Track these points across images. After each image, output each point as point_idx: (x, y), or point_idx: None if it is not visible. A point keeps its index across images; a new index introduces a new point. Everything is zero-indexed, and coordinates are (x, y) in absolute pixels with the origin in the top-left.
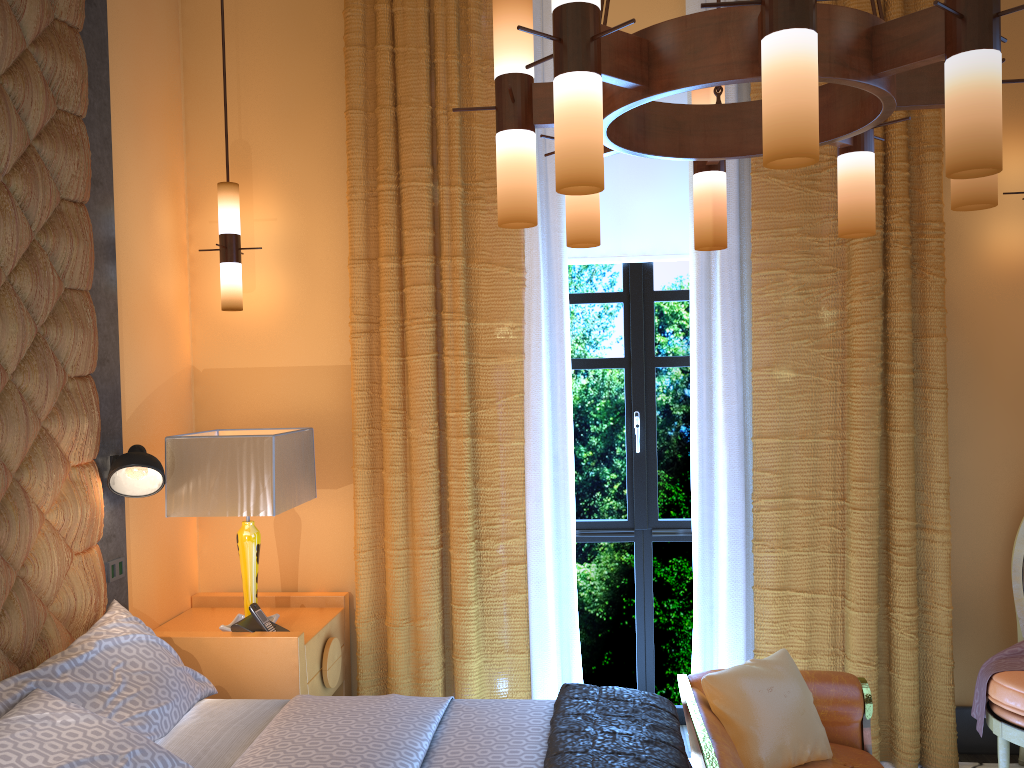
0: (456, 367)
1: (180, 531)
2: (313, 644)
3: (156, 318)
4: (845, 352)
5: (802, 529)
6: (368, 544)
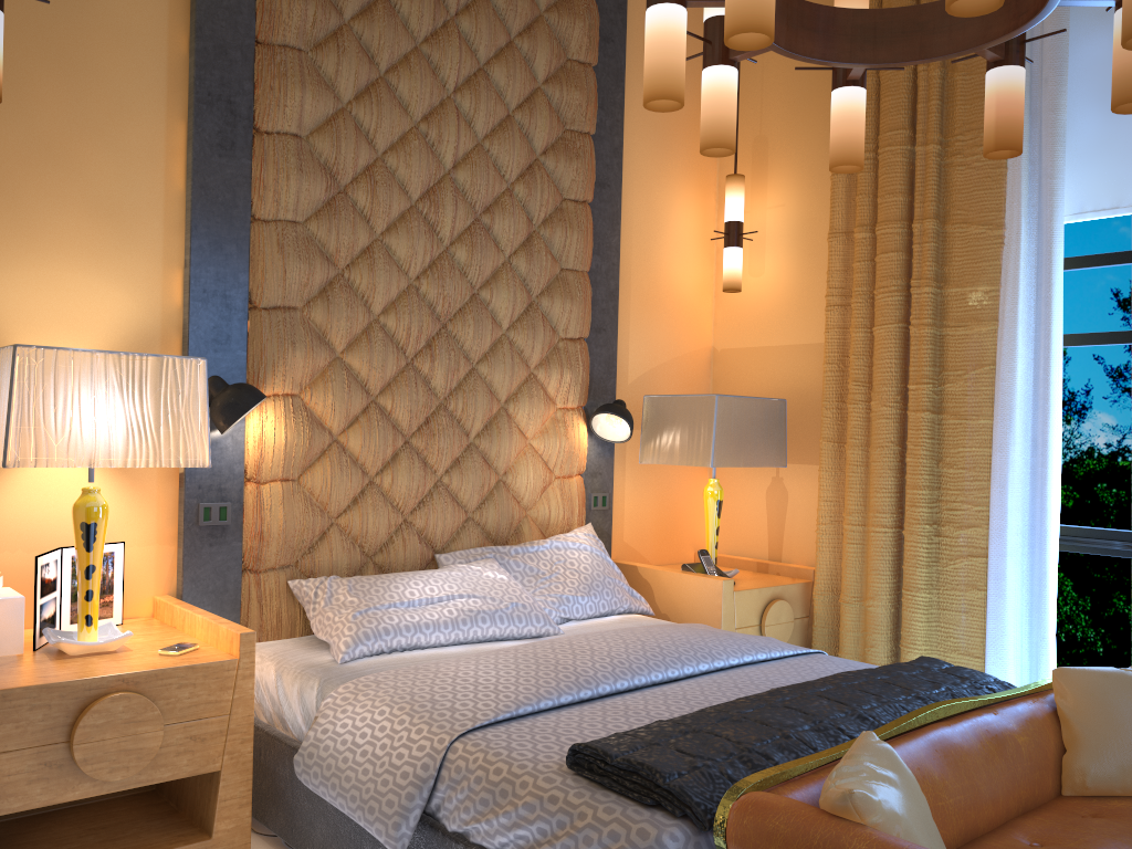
0: (919, 337)
1: (685, 491)
2: (749, 596)
3: (670, 301)
4: None
5: None
6: (828, 517)
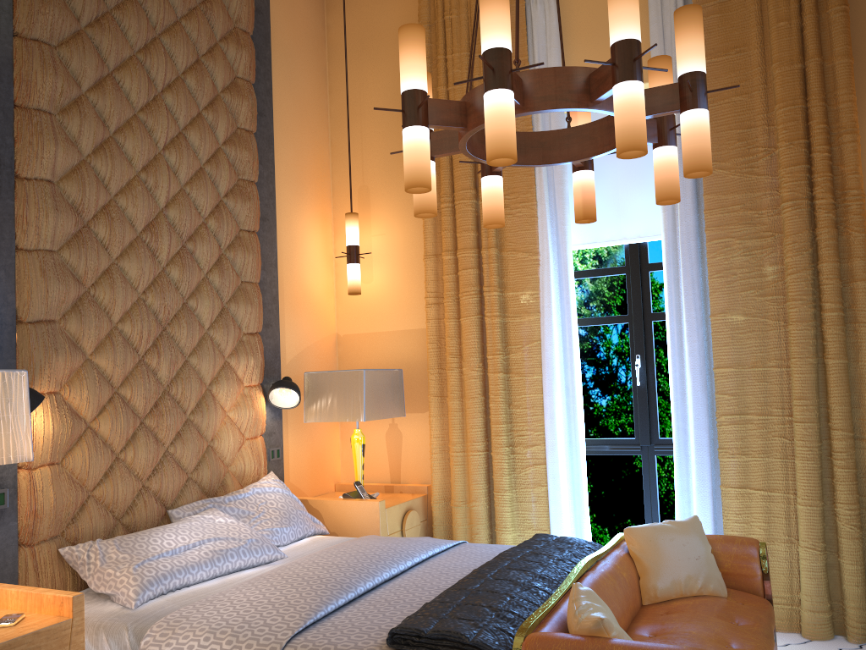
0: (492, 324)
1: (326, 439)
2: (394, 510)
3: (309, 301)
4: (786, 298)
5: (757, 440)
6: (438, 448)
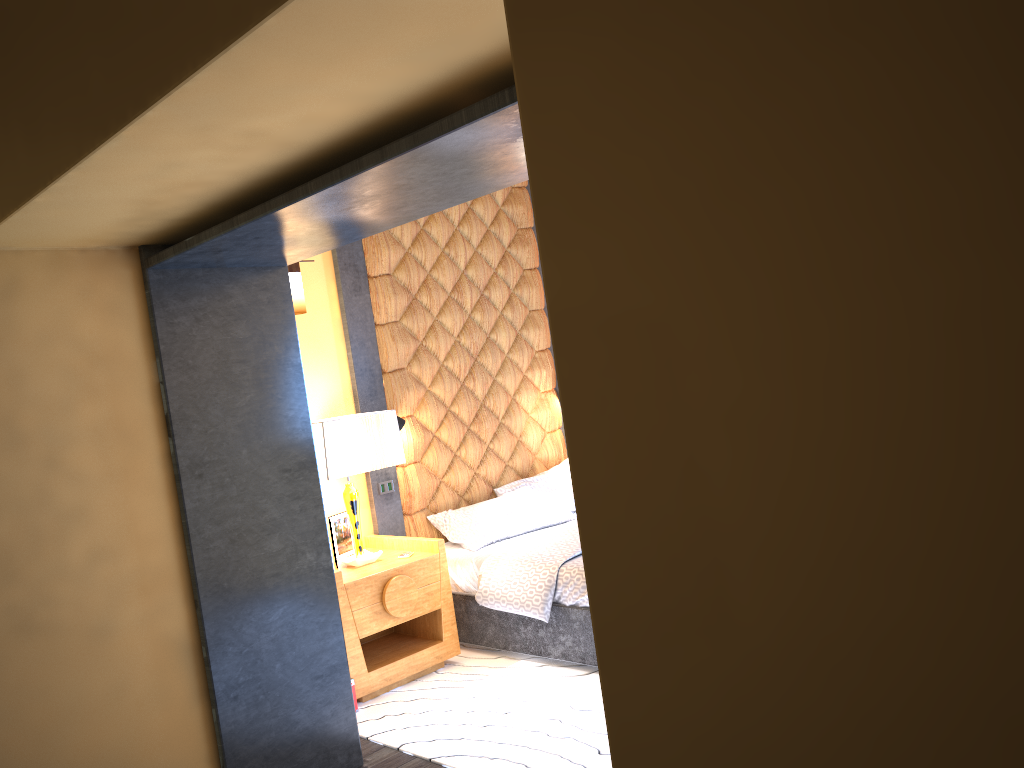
0: None
1: None
2: None
3: None
4: None
5: None
6: None
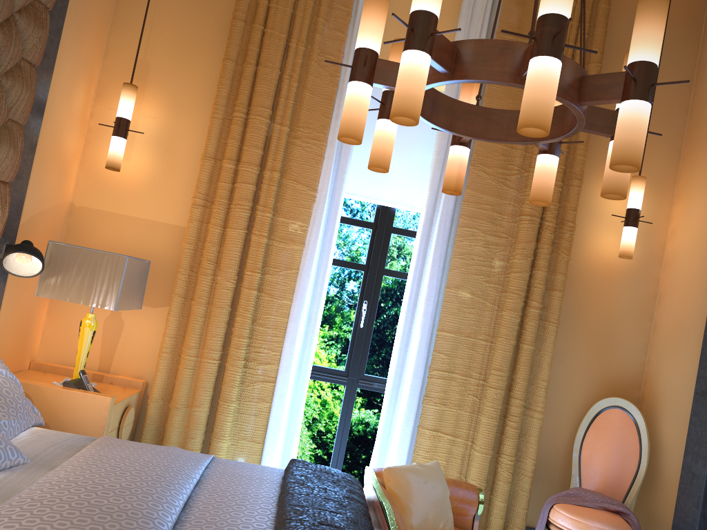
0: (258, 243)
1: (35, 313)
2: (118, 407)
3: (57, 161)
4: (503, 289)
5: (456, 394)
6: (170, 348)
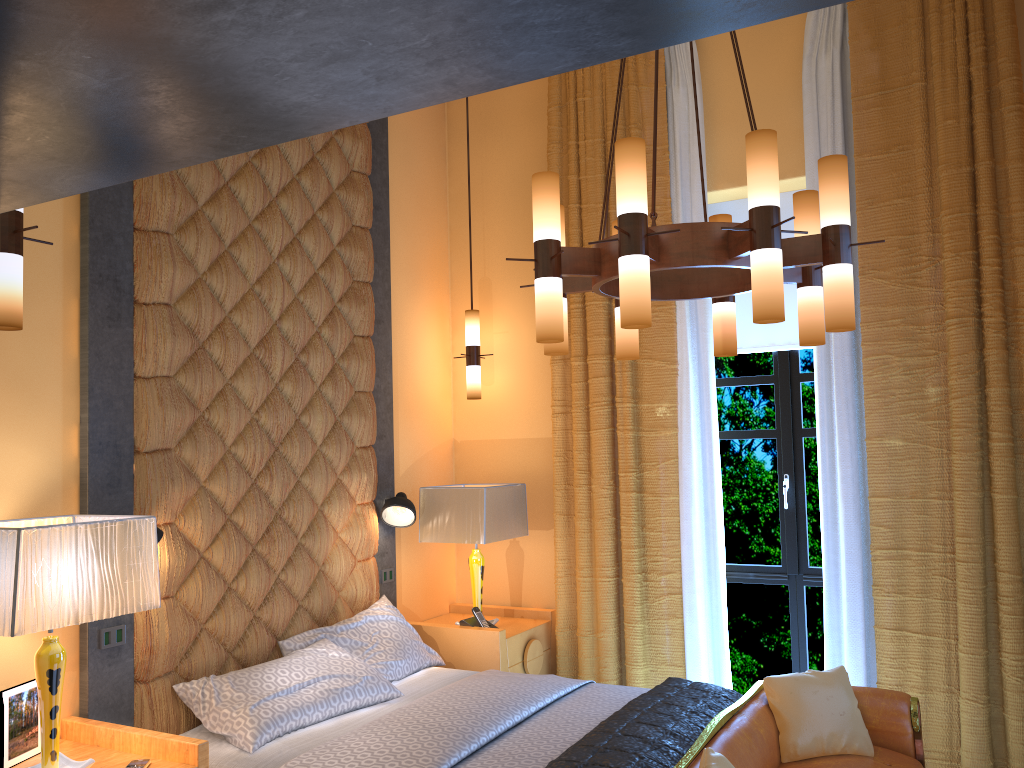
0: (625, 438)
1: (441, 556)
2: (515, 640)
3: (424, 406)
4: (949, 423)
5: (915, 577)
6: (564, 572)
